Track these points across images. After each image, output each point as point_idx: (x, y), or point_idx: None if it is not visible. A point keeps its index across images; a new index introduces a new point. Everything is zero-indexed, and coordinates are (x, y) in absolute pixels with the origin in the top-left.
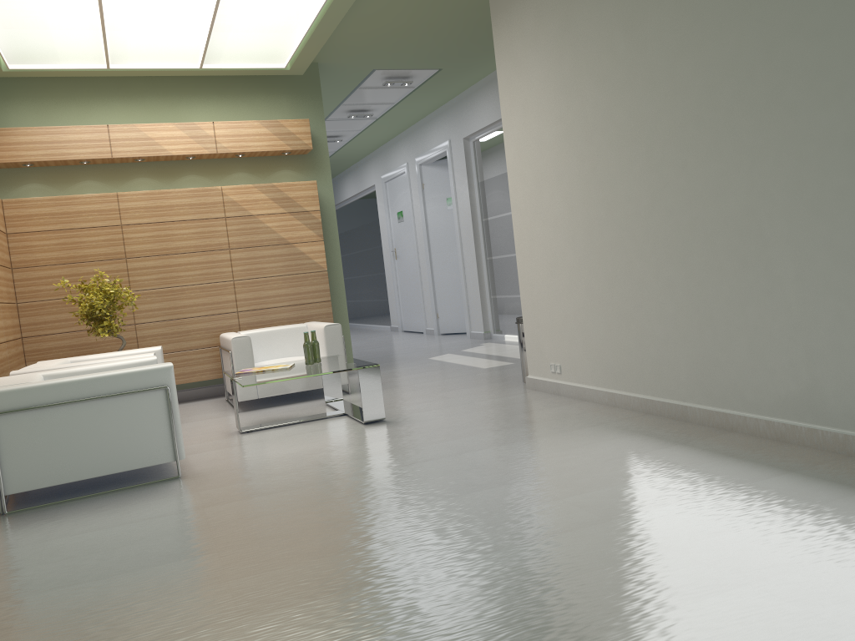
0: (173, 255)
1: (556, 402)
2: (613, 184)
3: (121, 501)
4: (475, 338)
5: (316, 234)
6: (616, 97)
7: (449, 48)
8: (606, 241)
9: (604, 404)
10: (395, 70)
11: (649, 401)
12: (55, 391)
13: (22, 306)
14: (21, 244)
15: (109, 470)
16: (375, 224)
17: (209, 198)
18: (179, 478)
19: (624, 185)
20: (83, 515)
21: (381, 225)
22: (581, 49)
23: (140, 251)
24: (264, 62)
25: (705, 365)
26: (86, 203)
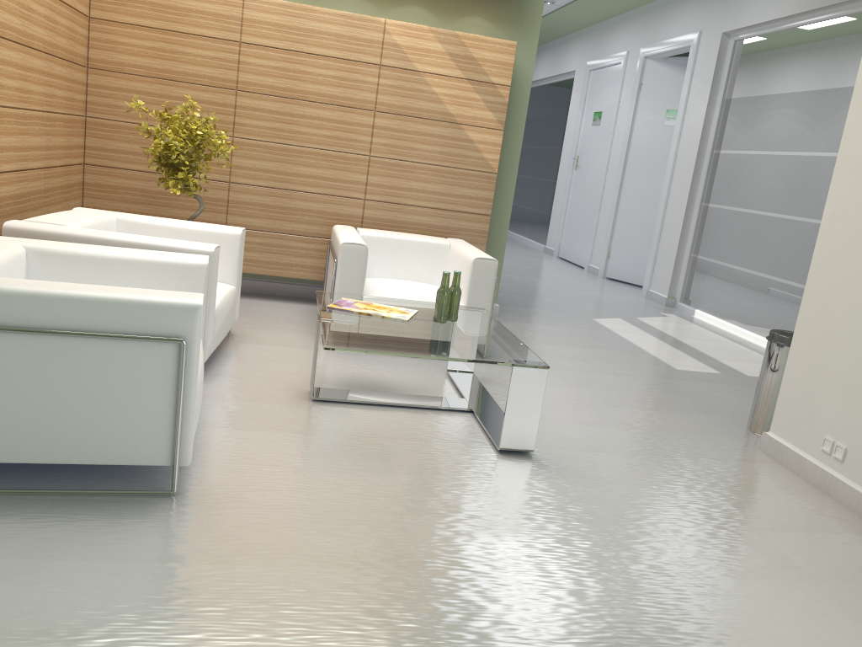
0: (298, 101)
1: (828, 516)
2: None
3: (46, 534)
4: (652, 300)
5: (496, 120)
6: None
7: None
8: None
9: None
10: None
11: None
12: None
13: (91, 122)
14: (105, 36)
15: (56, 457)
16: (561, 119)
17: (366, 32)
18: (170, 497)
19: None
20: None
21: (568, 123)
22: None
23: (257, 85)
24: None
25: None
26: None
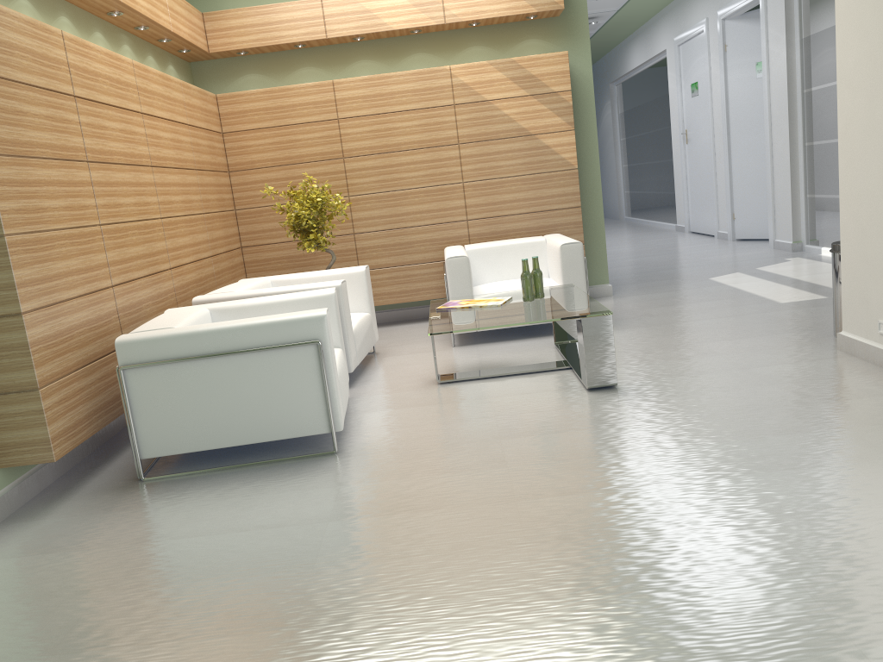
0: (394, 153)
1: (882, 385)
2: None
3: (255, 484)
4: (780, 249)
5: (565, 122)
6: None
7: None
8: None
9: None
10: None
11: None
12: (189, 342)
13: (240, 213)
14: (236, 144)
15: (254, 438)
16: (664, 99)
17: (436, 81)
18: (334, 454)
19: None
20: (205, 501)
21: (670, 101)
22: None
23: (358, 149)
24: None
25: None
26: (300, 94)
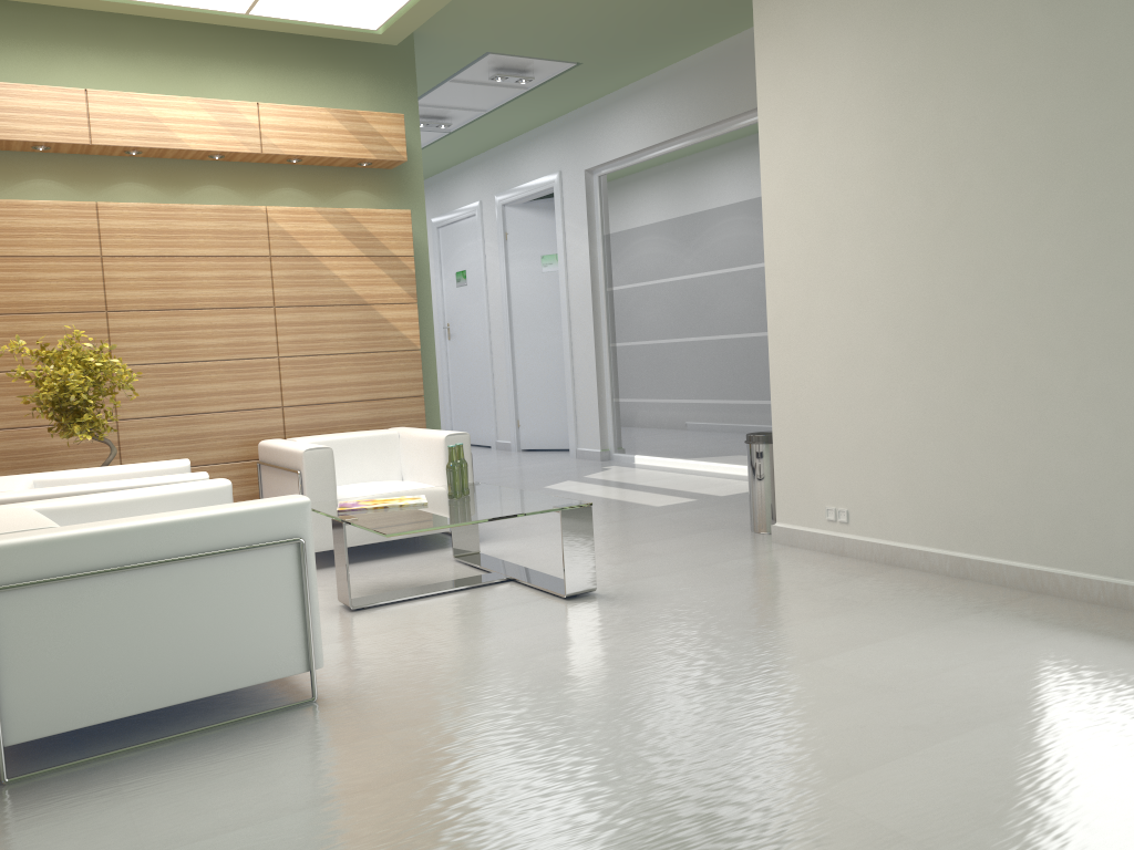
0: (184, 311)
1: (854, 568)
2: (995, 239)
3: (237, 753)
4: (585, 458)
5: (407, 293)
6: (1018, 103)
7: (609, 31)
8: (971, 326)
9: (942, 574)
10: (515, 58)
11: (1042, 574)
12: (106, 545)
13: None
14: None
15: (196, 691)
16: None
17: (247, 223)
18: (314, 703)
19: (1020, 241)
20: (179, 788)
21: None
22: (947, 28)
23: (131, 301)
24: (348, 16)
25: None
26: (43, 215)
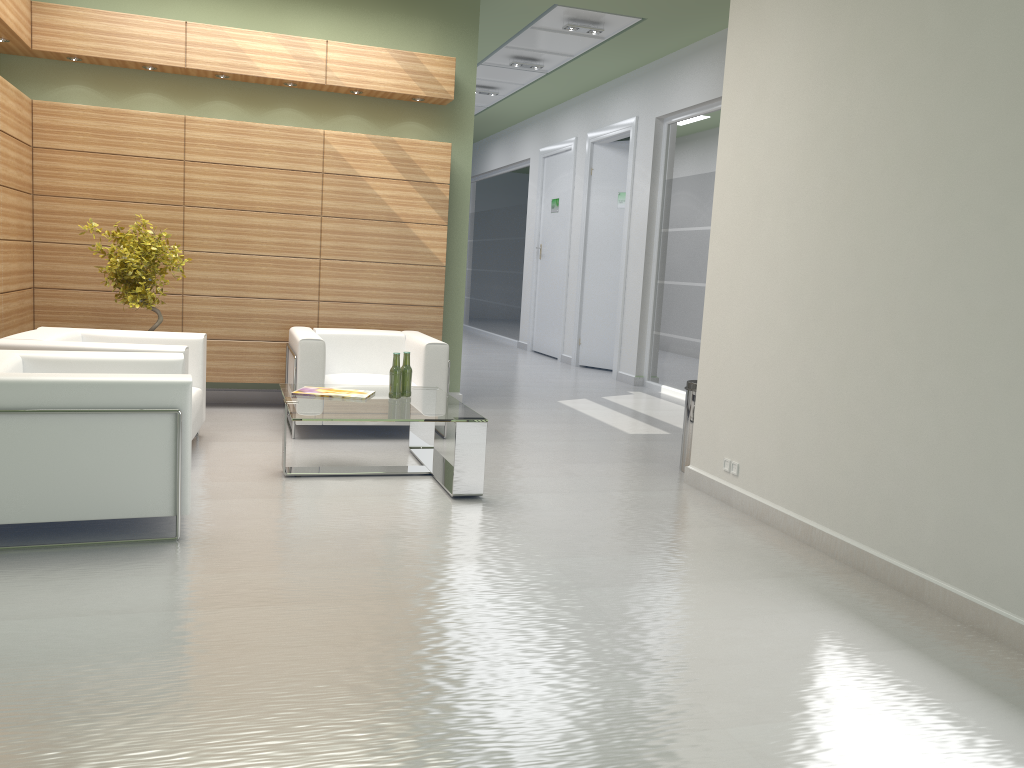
0: (246, 212)
1: (724, 518)
2: (875, 227)
3: (82, 566)
4: (622, 381)
5: (439, 216)
6: (910, 96)
7: None
8: (846, 308)
9: (794, 537)
10: (583, 10)
11: (864, 555)
12: (16, 392)
13: (39, 247)
14: (49, 163)
15: (79, 514)
16: (521, 208)
17: (306, 143)
18: (176, 541)
19: (893, 232)
20: (20, 582)
21: (528, 212)
22: (867, 15)
23: (204, 200)
24: None
25: (970, 529)
26: (142, 123)
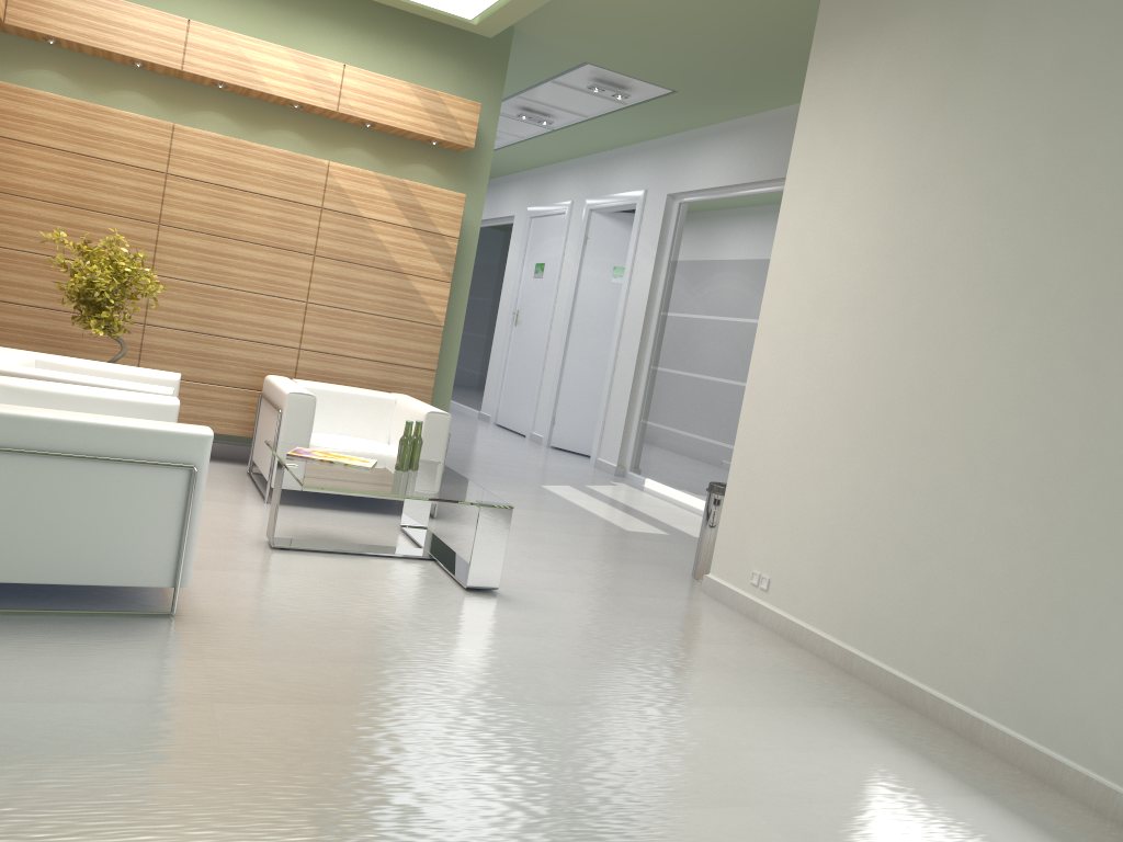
0: (230, 240)
1: (754, 635)
2: (953, 351)
3: (70, 640)
4: (601, 469)
5: (444, 271)
6: (1003, 224)
7: (703, 67)
8: (912, 430)
9: (831, 663)
10: (613, 73)
11: (913, 689)
12: (10, 427)
13: None
14: (6, 156)
15: (63, 577)
16: (497, 268)
17: (307, 173)
18: (171, 617)
19: (973, 358)
20: (0, 655)
21: (506, 273)
22: (961, 135)
23: (183, 220)
24: (445, 2)
25: (1037, 672)
26: (123, 125)
